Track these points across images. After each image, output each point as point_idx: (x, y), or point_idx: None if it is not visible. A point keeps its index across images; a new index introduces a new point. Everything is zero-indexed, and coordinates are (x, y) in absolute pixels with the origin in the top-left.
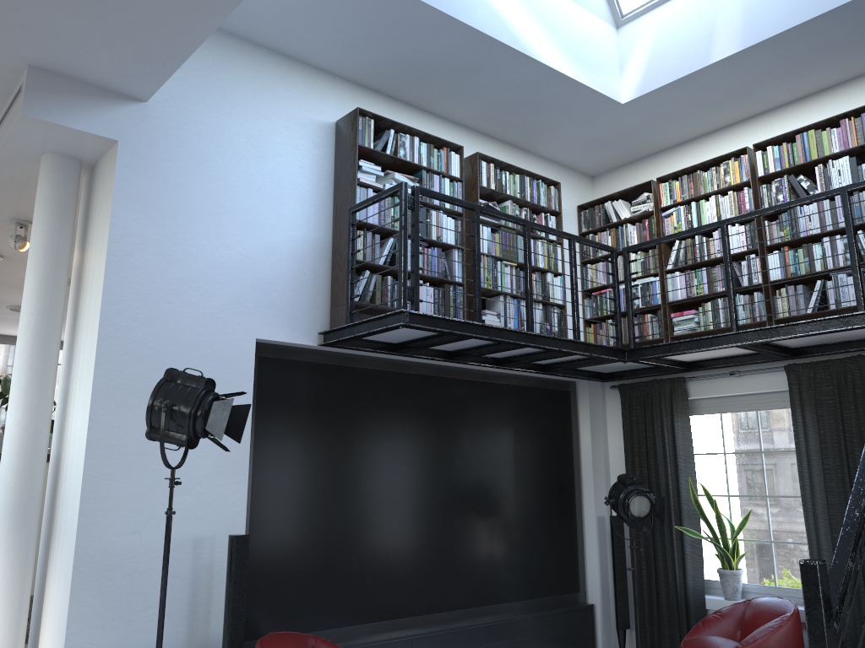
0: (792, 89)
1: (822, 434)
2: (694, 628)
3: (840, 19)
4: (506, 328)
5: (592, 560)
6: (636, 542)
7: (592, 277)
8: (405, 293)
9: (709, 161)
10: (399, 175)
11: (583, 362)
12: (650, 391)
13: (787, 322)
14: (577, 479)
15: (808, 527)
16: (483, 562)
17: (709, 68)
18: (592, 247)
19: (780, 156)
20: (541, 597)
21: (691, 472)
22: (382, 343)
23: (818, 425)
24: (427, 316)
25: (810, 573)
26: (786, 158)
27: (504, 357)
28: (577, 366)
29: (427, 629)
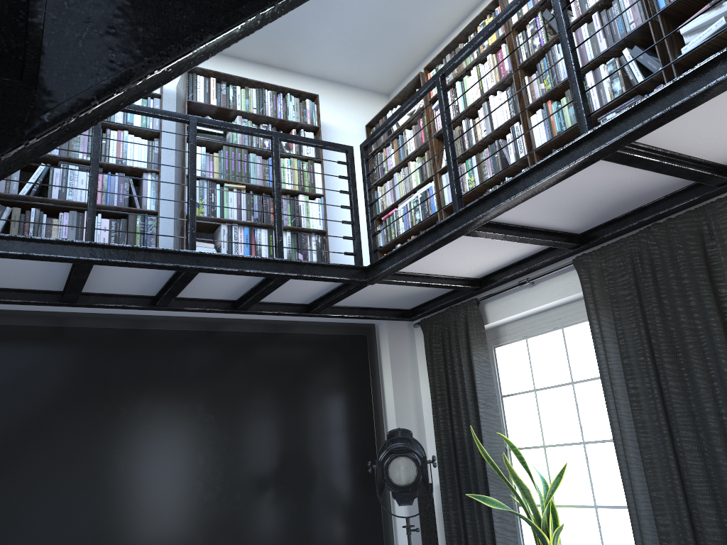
0: None
1: (622, 345)
2: None
3: None
4: (138, 247)
5: (403, 543)
6: (447, 517)
7: (383, 200)
8: None
9: (468, 29)
10: None
11: (337, 293)
12: (447, 322)
13: None
14: (380, 441)
15: (624, 484)
16: None
17: None
18: (380, 167)
19: None
20: None
21: (493, 420)
22: (43, 293)
23: (617, 333)
24: None
25: None
26: None
27: (239, 298)
28: (331, 299)
29: None
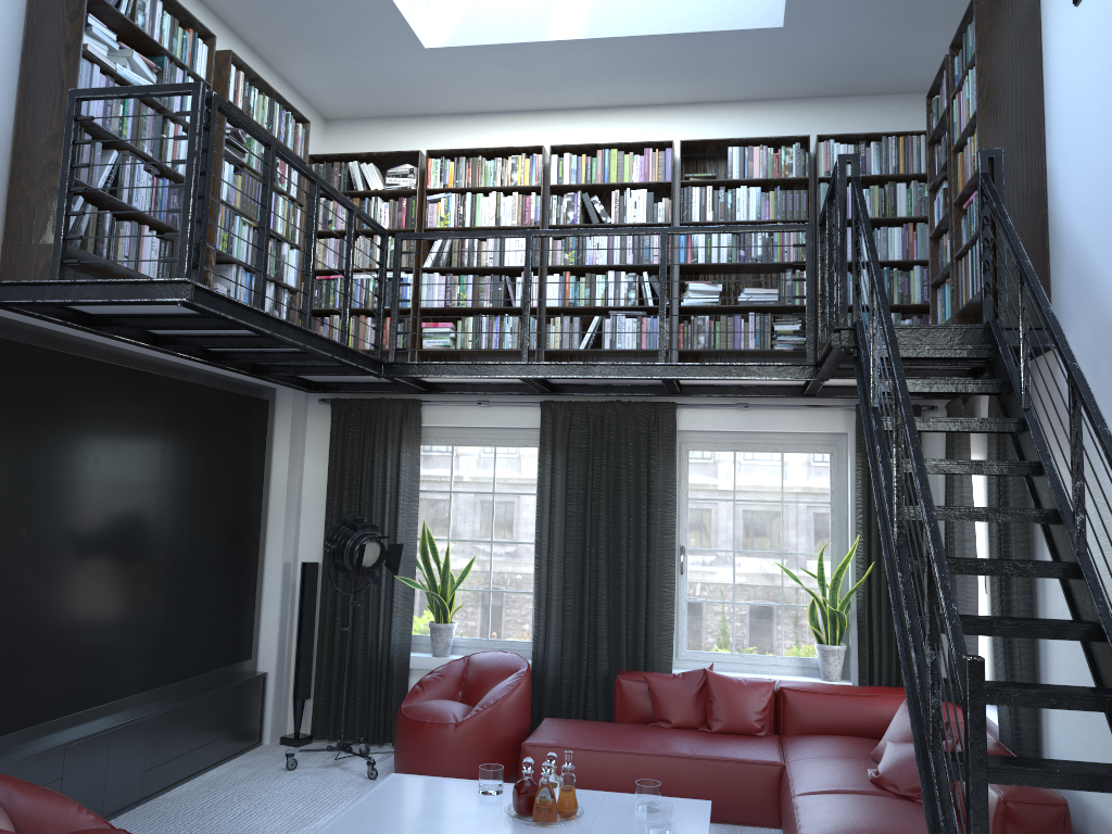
0: (599, 96)
1: (571, 479)
2: (412, 692)
3: (686, 45)
4: (288, 322)
5: (271, 618)
6: (332, 595)
7: (318, 255)
8: (191, 254)
9: (496, 149)
10: (138, 57)
11: (319, 369)
12: (376, 411)
13: (552, 355)
14: (264, 516)
15: (540, 576)
16: (155, 630)
17: (542, 45)
18: (324, 216)
19: (578, 168)
20: (213, 670)
21: (414, 513)
22: (73, 312)
23: (568, 470)
24: (211, 293)
25: (976, 668)
26: (584, 172)
27: (222, 350)
28: (310, 374)
29: (80, 731)
